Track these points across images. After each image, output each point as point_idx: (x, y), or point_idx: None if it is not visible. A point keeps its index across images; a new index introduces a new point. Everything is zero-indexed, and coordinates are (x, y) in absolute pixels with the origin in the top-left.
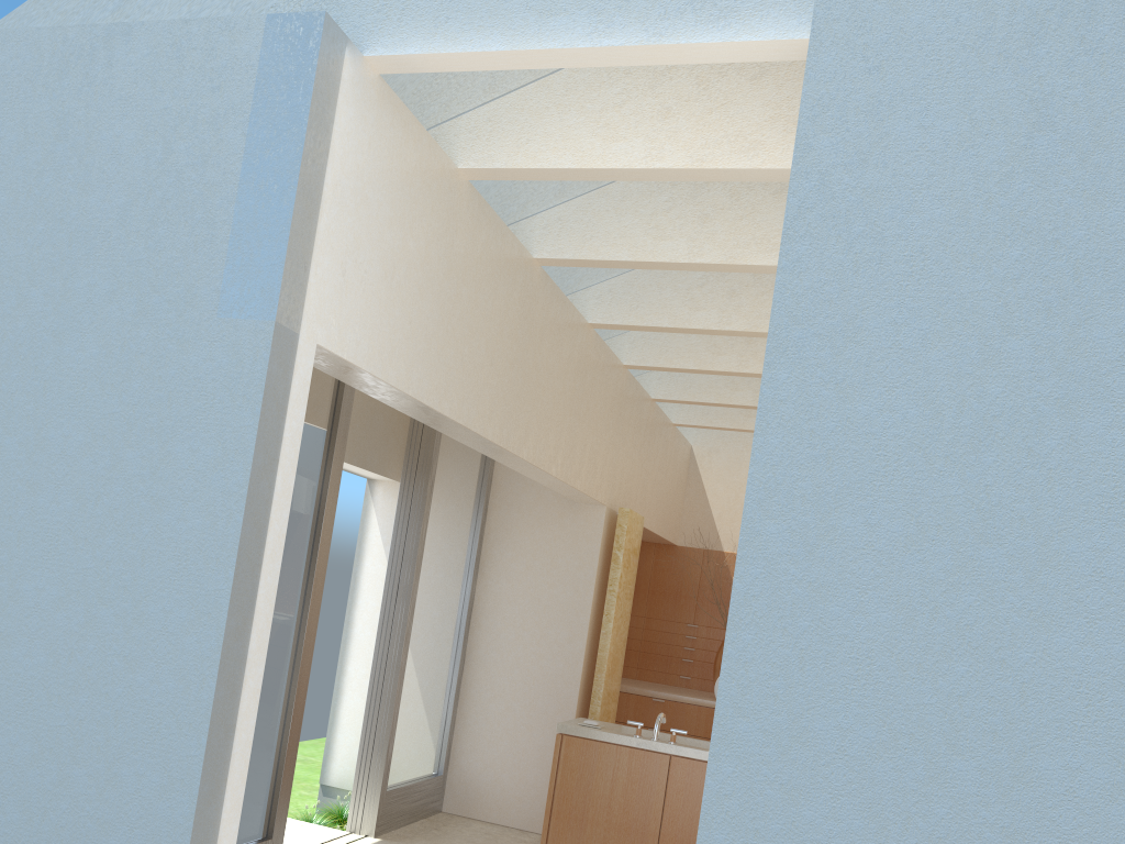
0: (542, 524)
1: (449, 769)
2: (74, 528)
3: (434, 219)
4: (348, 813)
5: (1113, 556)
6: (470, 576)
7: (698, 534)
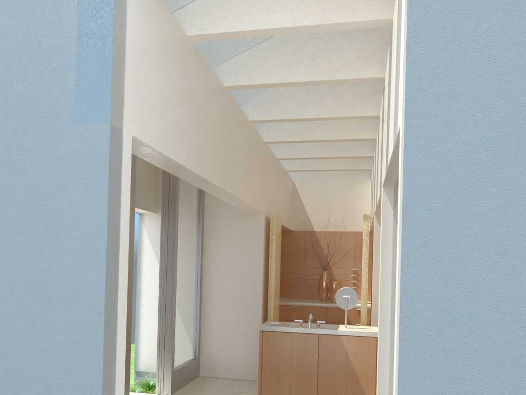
0: (232, 227)
1: (201, 355)
2: (3, 255)
3: (179, 63)
4: (156, 385)
5: None
6: (199, 257)
7: (301, 224)
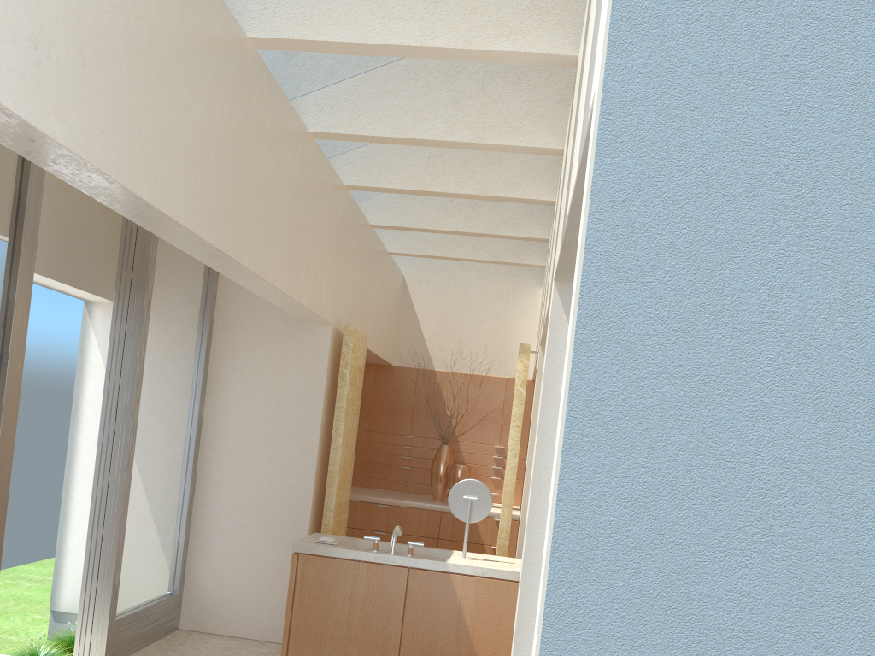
0: (268, 344)
1: (185, 587)
2: None
3: None
4: (74, 646)
5: None
6: (198, 397)
7: (411, 355)
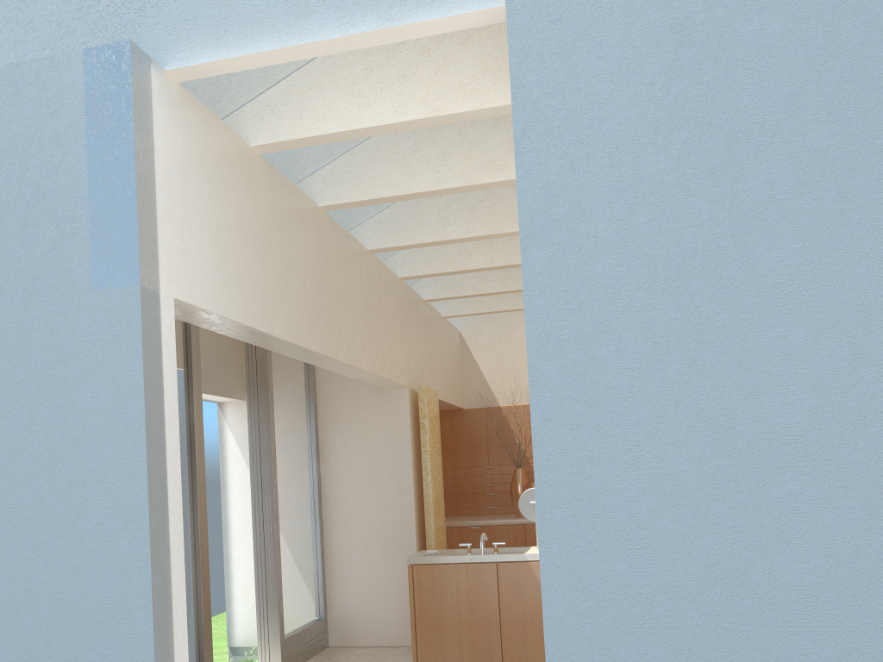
0: (361, 411)
1: (328, 613)
2: (9, 476)
3: (241, 188)
4: None
5: (792, 339)
6: (314, 461)
7: (478, 397)
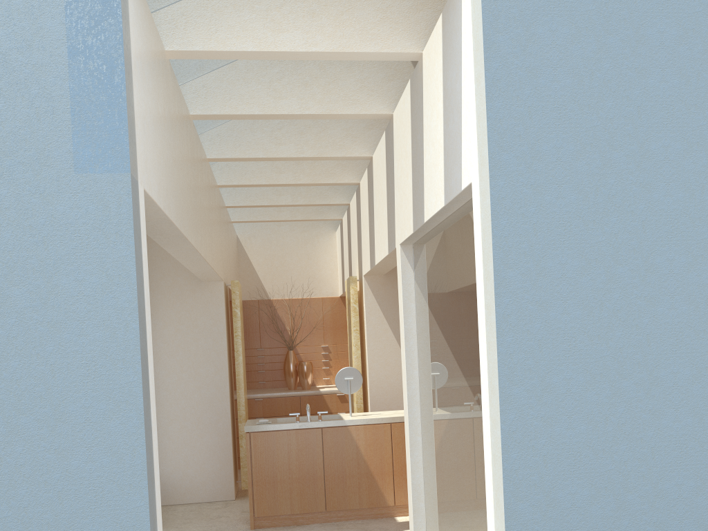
0: (180, 300)
1: None
2: None
3: (163, 89)
4: None
5: (676, 262)
6: None
7: (252, 291)
